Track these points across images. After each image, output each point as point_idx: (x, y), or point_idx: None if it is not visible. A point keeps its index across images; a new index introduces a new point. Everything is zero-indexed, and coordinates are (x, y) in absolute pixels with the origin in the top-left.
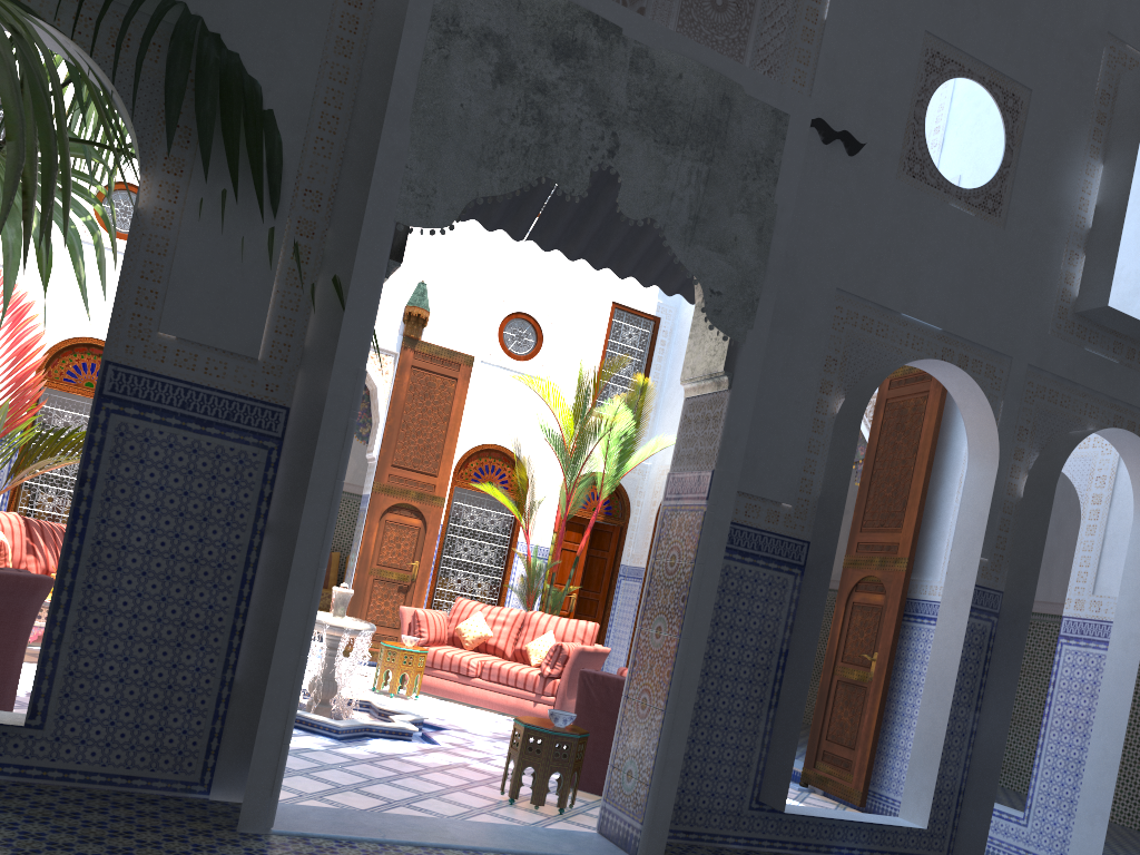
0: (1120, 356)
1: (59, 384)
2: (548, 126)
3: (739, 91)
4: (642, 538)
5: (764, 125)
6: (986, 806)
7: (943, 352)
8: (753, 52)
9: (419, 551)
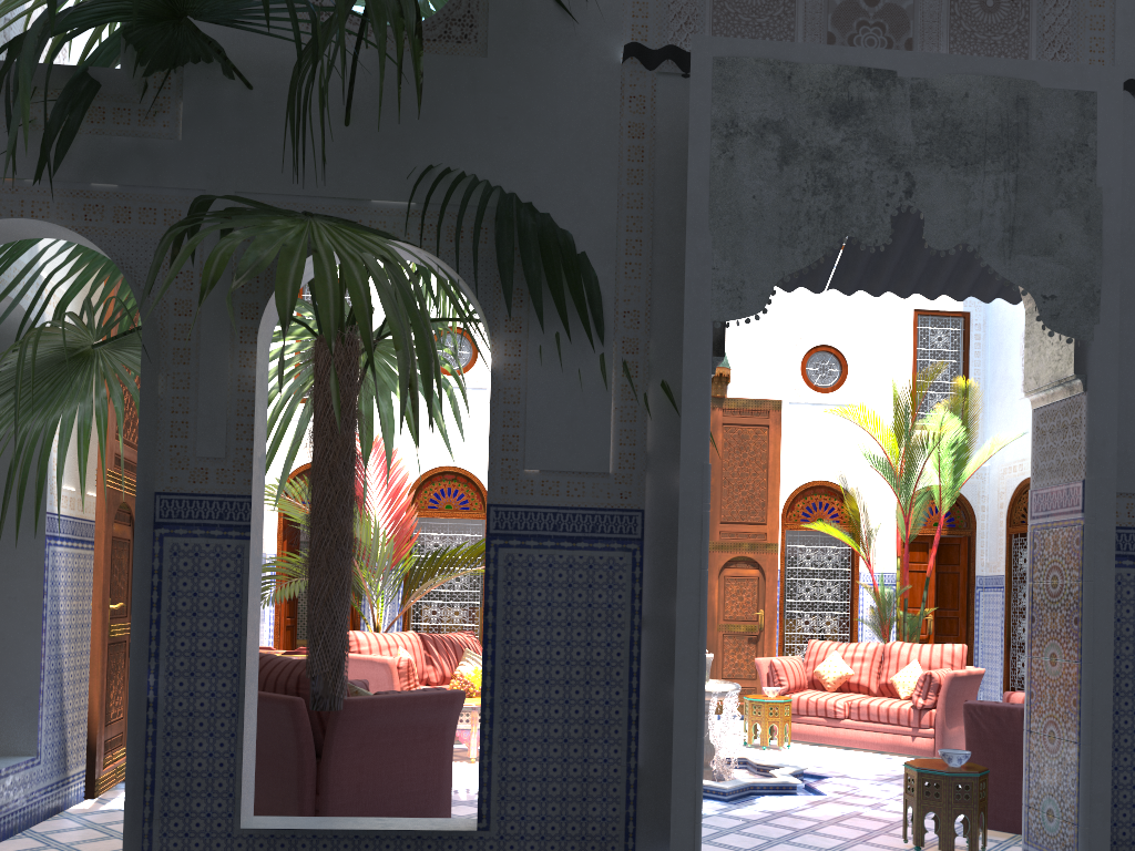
0: None
1: (425, 512)
2: (839, 188)
3: (1034, 88)
4: (995, 544)
5: (1068, 111)
6: None
7: None
8: (1037, 39)
9: (761, 600)
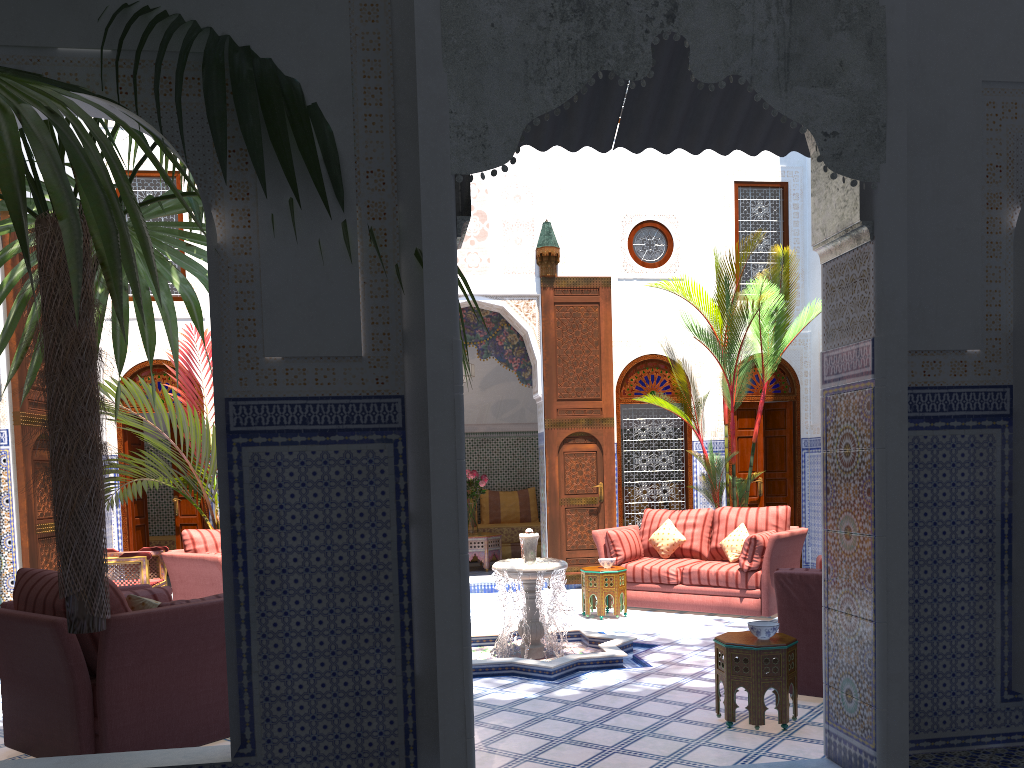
0: None
1: None
2: (591, 13)
3: None
4: (818, 407)
5: None
6: None
7: None
8: None
9: (600, 473)
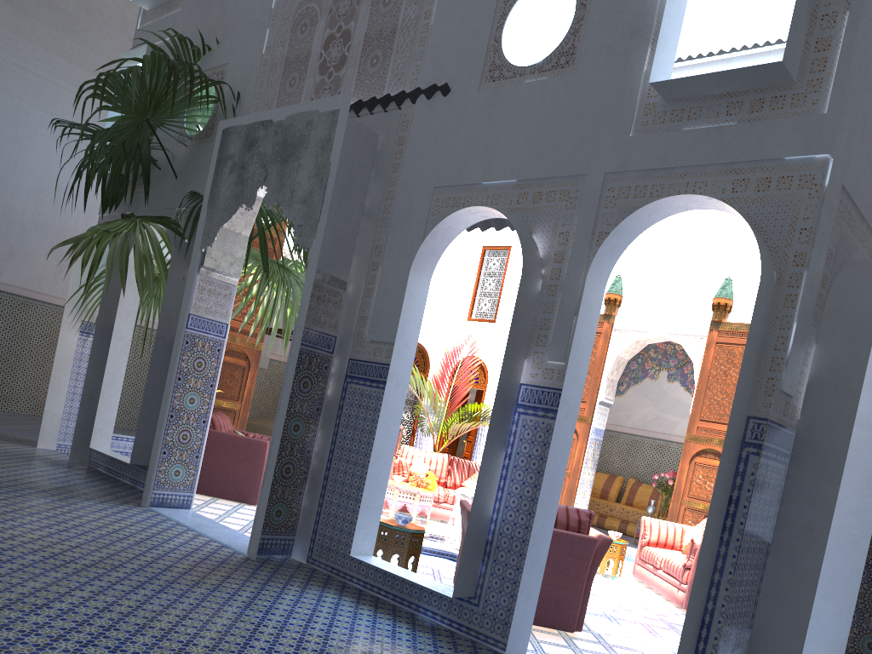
0: (738, 115)
1: None
2: (244, 181)
3: (316, 113)
4: None
5: (327, 123)
6: (521, 596)
7: (518, 197)
8: (390, 75)
9: None
